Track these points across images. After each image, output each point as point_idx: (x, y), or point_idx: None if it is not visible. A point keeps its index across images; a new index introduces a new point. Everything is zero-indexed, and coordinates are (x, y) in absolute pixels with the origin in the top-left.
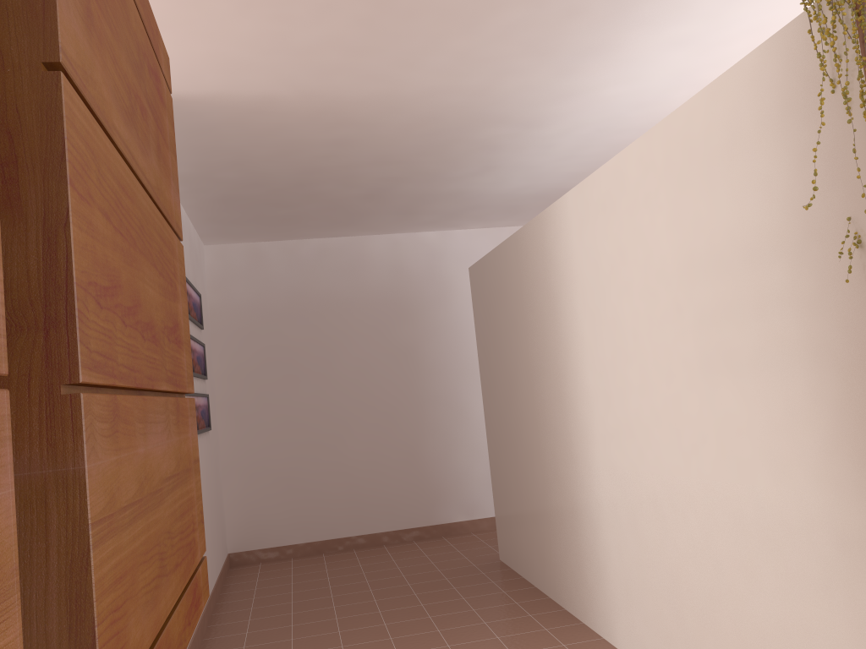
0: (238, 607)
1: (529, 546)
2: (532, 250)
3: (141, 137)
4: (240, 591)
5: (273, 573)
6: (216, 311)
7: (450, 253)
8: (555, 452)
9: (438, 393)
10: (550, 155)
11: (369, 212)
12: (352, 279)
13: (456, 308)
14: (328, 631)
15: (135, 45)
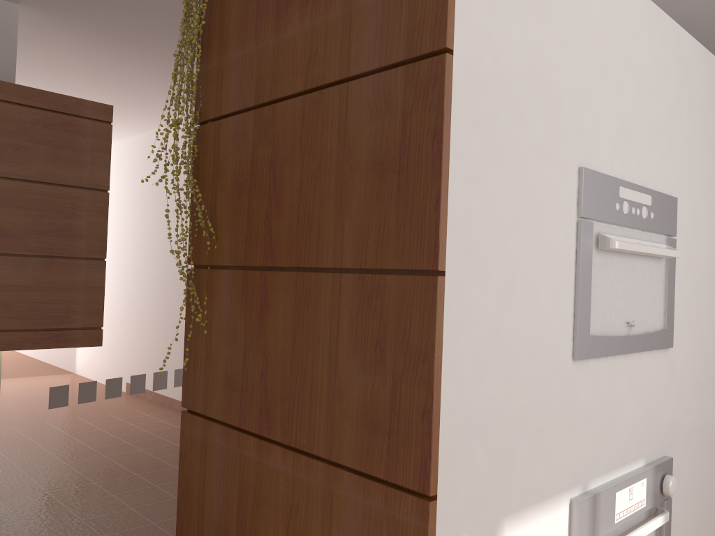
0: None
1: None
2: None
3: (12, 160)
4: None
5: None
6: None
7: None
8: None
9: None
10: None
11: None
12: None
13: None
14: None
15: (15, 124)
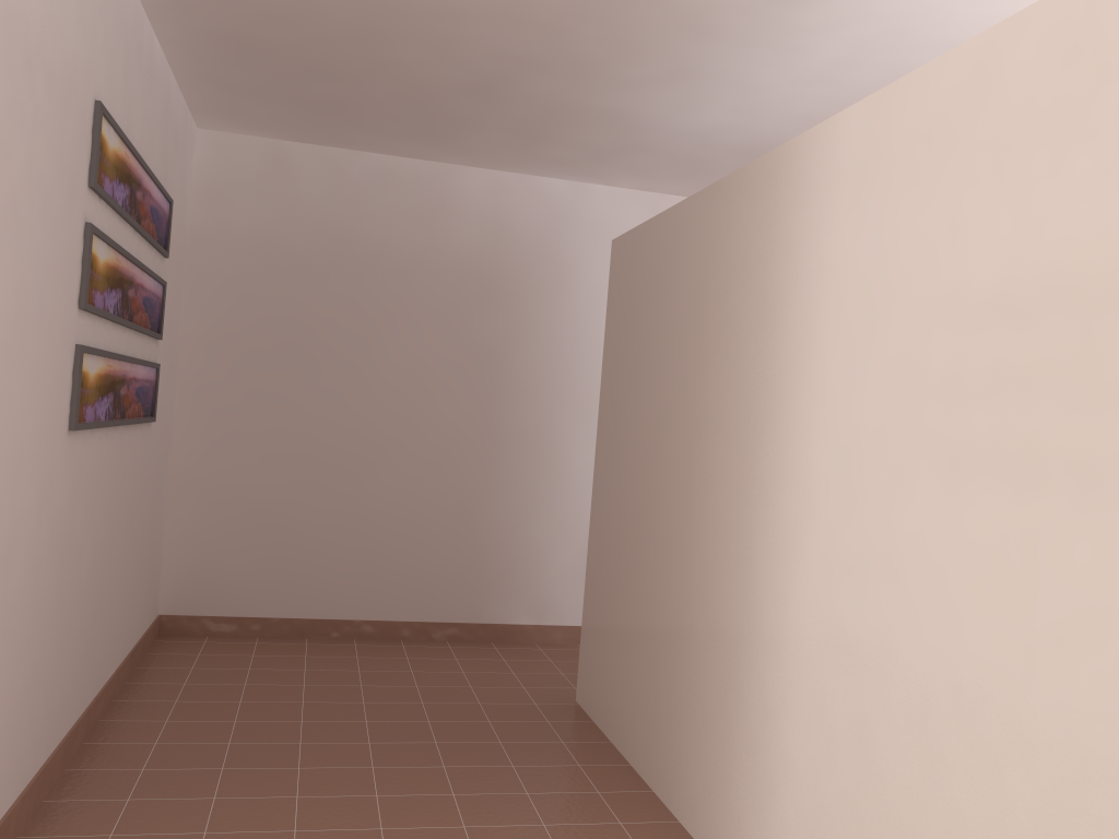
0: (146, 714)
1: (632, 699)
2: (742, 215)
3: None
4: (159, 683)
5: (221, 659)
6: (201, 237)
7: (581, 218)
8: (714, 566)
9: (524, 428)
10: (791, 71)
11: (469, 121)
12: (423, 228)
13: (575, 304)
14: (279, 793)
15: None
